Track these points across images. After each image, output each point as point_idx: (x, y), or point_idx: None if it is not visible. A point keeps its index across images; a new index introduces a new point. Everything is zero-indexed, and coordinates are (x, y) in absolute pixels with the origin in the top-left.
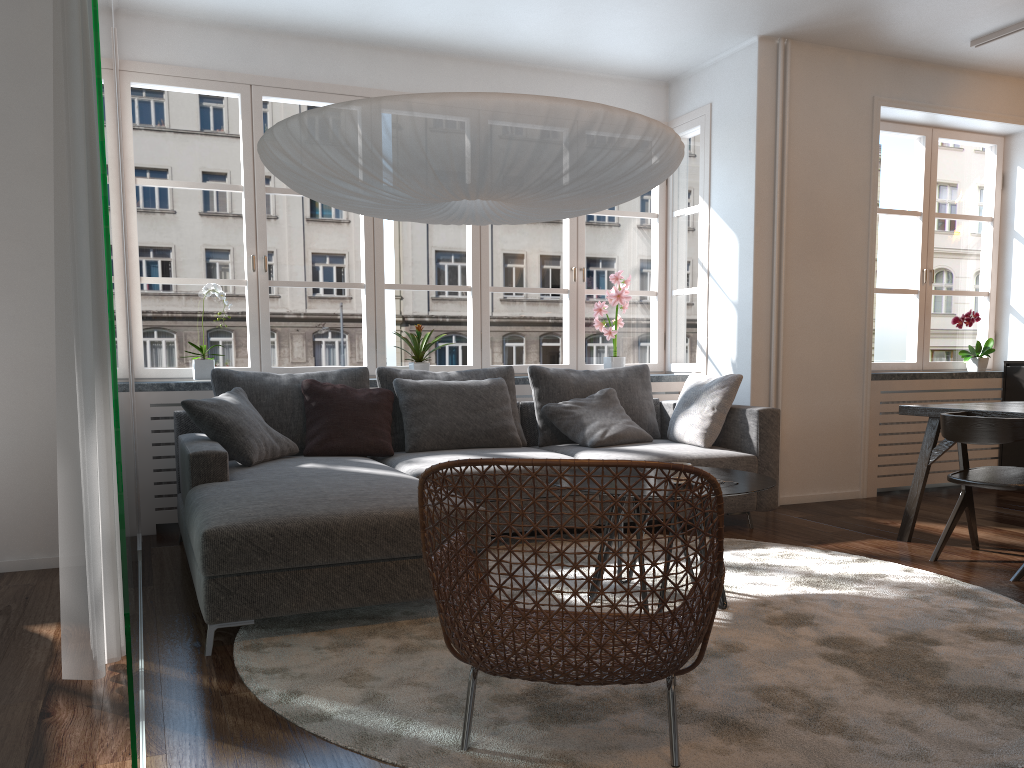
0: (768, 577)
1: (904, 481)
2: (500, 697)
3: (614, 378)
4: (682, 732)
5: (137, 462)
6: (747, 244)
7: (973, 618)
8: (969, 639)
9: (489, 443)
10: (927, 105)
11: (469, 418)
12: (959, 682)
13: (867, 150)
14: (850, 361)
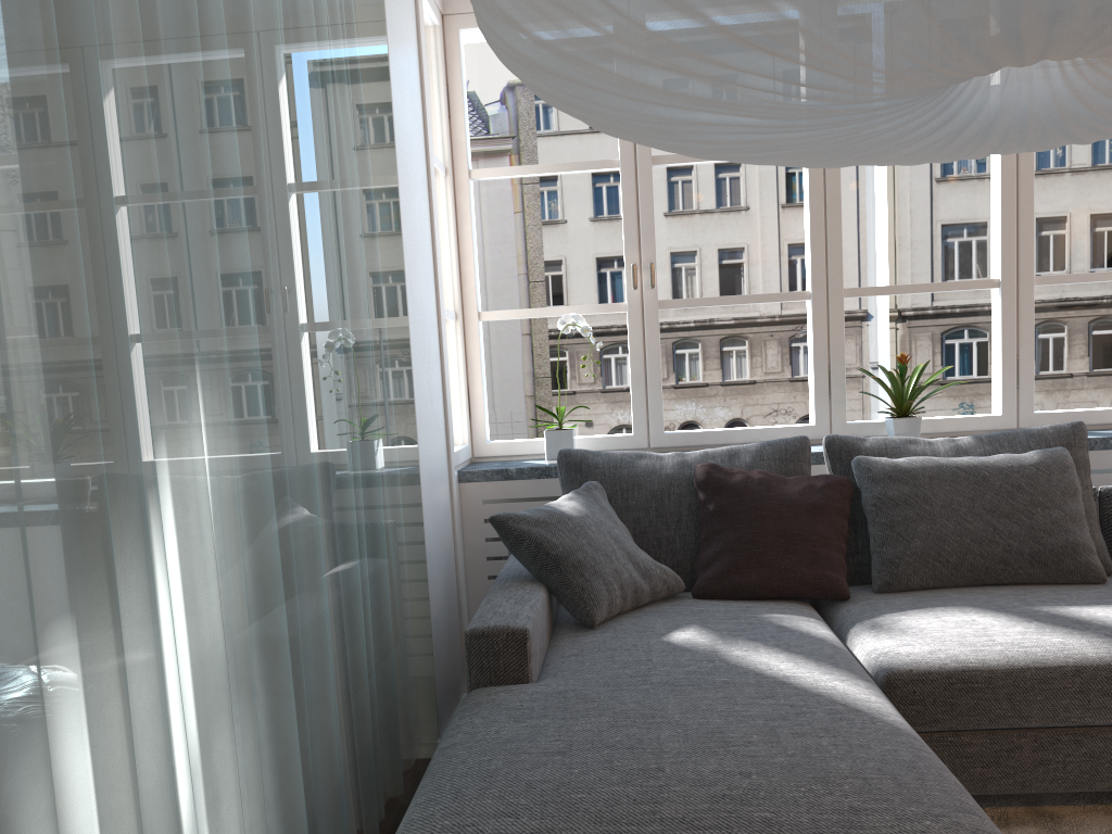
0: None
1: None
2: None
3: None
4: None
5: (459, 590)
6: None
7: None
8: None
9: (1037, 577)
10: None
11: (996, 529)
12: None
13: None
14: None
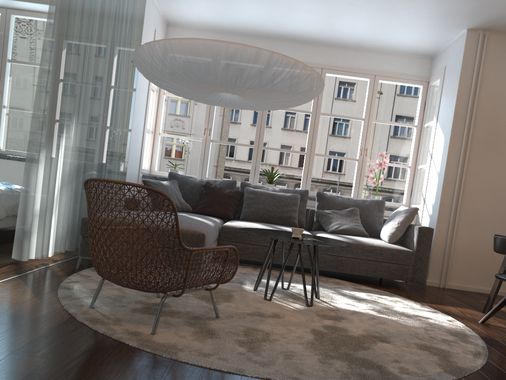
0: (362, 304)
1: None
2: (141, 301)
3: (362, 204)
4: (181, 328)
5: None
6: (447, 141)
7: (437, 342)
8: (410, 346)
9: (280, 223)
10: None
11: (273, 209)
12: (358, 354)
13: None
14: None
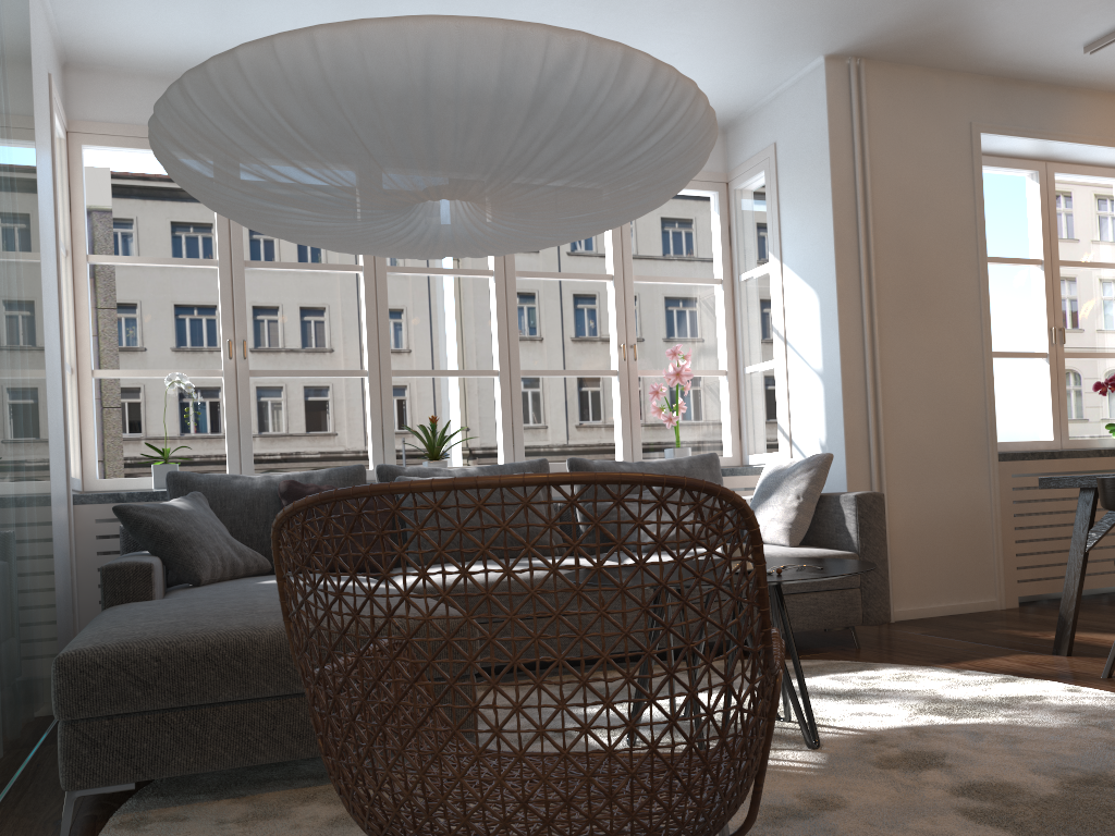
0: (879, 705)
1: (1052, 586)
2: None
3: (675, 470)
4: None
5: (73, 591)
6: (829, 300)
7: None
8: None
9: (516, 552)
10: (1037, 131)
11: (490, 521)
12: None
13: (968, 185)
14: (970, 438)
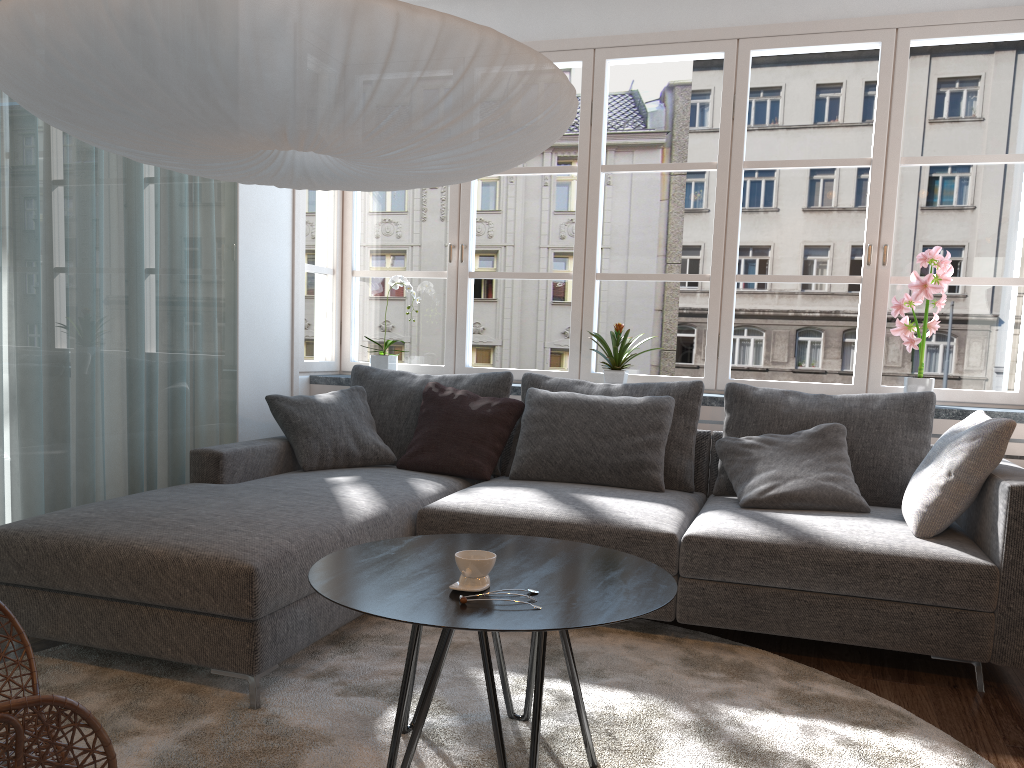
0: None
1: None
2: None
3: (858, 409)
4: None
5: None
6: None
7: None
8: None
9: (614, 481)
10: None
11: (594, 445)
12: None
13: None
14: None
